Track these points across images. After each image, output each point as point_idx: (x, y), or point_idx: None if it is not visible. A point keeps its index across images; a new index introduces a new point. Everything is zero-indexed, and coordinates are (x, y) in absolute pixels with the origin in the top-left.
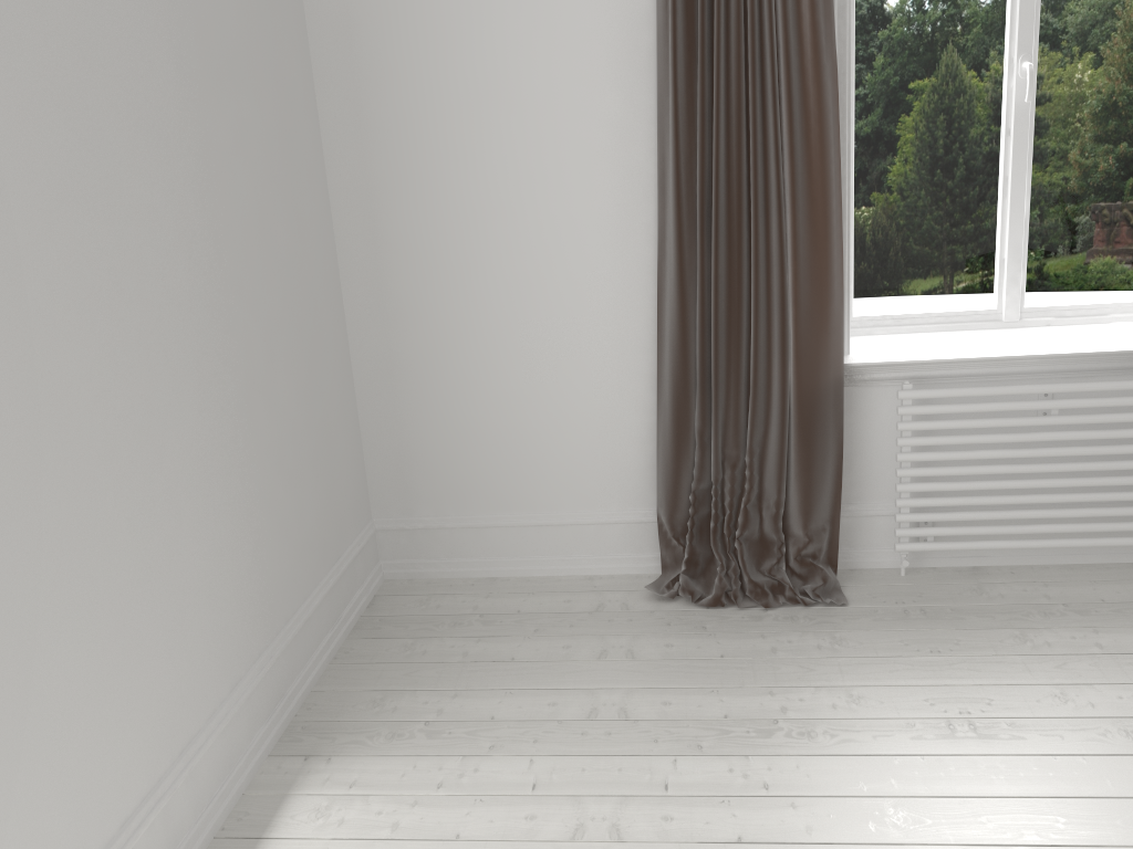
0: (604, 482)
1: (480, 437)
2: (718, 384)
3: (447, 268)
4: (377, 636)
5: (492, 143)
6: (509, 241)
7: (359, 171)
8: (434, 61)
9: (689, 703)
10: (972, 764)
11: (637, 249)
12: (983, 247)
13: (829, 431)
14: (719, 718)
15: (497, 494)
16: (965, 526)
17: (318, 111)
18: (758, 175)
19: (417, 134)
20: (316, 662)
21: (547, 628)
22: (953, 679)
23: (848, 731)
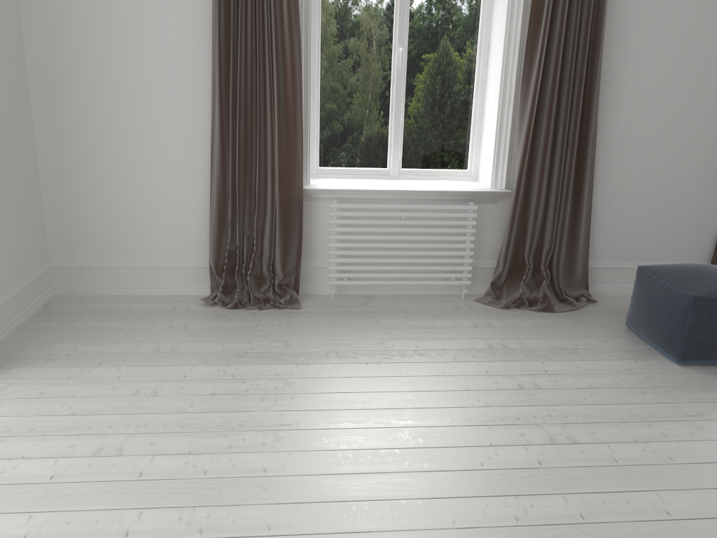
0: (182, 245)
1: (113, 217)
2: (240, 194)
3: (96, 123)
4: (47, 319)
5: (123, 57)
6: (131, 111)
7: (46, 65)
8: (91, 9)
9: (207, 346)
10: (330, 366)
11: (201, 122)
12: (382, 137)
13: (295, 222)
14: (220, 351)
15: (122, 249)
16: (361, 273)
17: (22, 28)
18: (261, 88)
19: (80, 48)
20: (8, 328)
21: (143, 317)
22: (336, 337)
23: (279, 355)
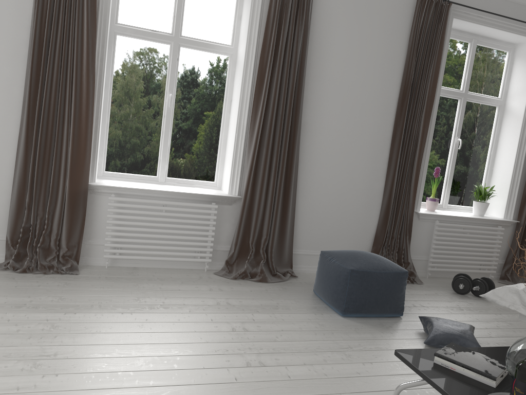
0: None
1: None
2: (37, 184)
3: None
4: None
5: None
6: None
7: None
8: None
9: None
10: (92, 315)
11: (11, 128)
12: (154, 154)
13: (80, 208)
14: (2, 303)
15: None
16: (130, 250)
17: None
18: (61, 108)
19: None
20: None
21: None
22: (103, 294)
23: (52, 306)
